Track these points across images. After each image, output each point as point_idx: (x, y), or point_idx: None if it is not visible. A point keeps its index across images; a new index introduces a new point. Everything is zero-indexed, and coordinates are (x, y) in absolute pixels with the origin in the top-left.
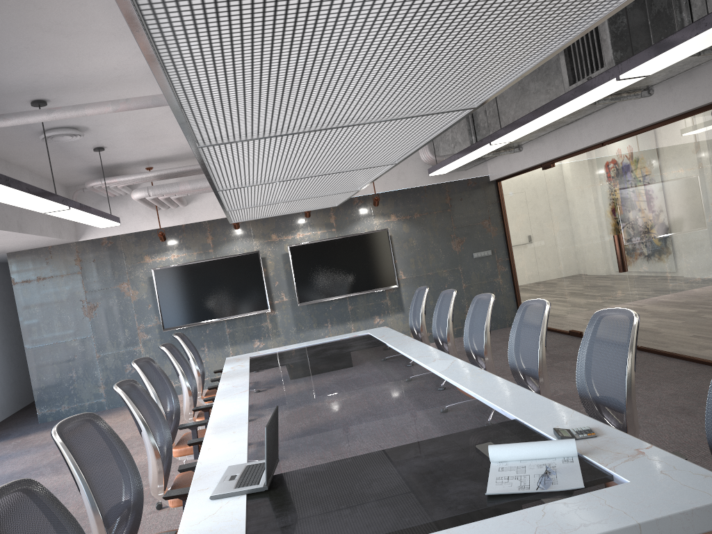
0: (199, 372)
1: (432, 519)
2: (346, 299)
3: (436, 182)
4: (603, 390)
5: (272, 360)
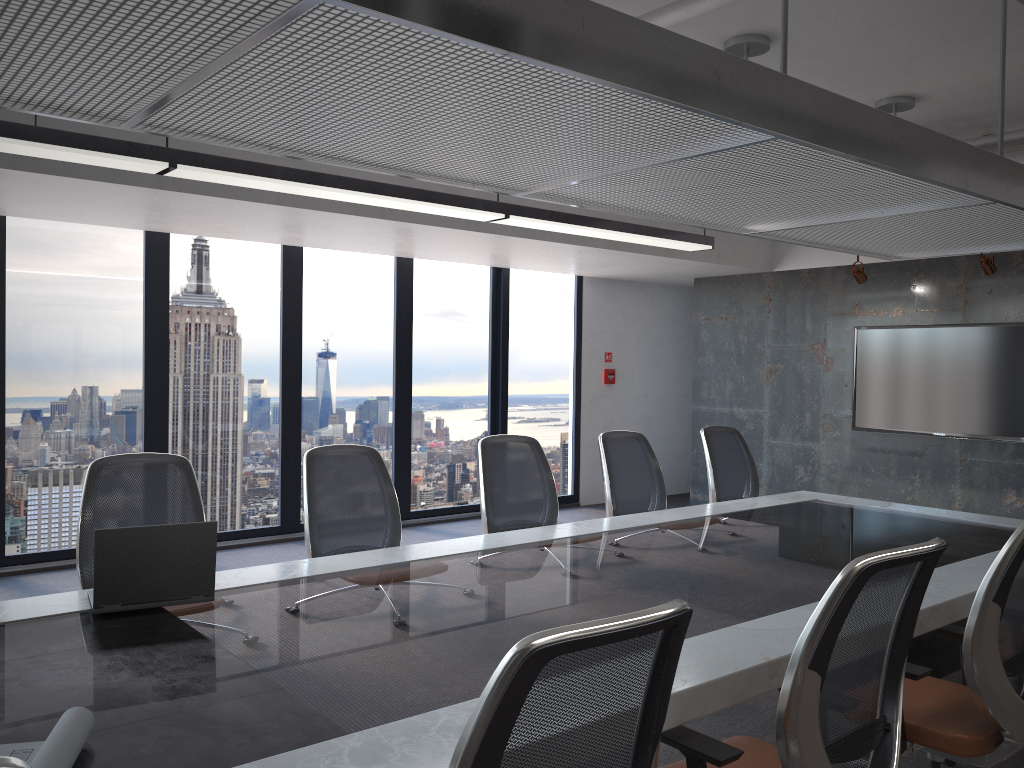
0: (714, 494)
1: None
2: None
3: None
4: None
5: (796, 513)
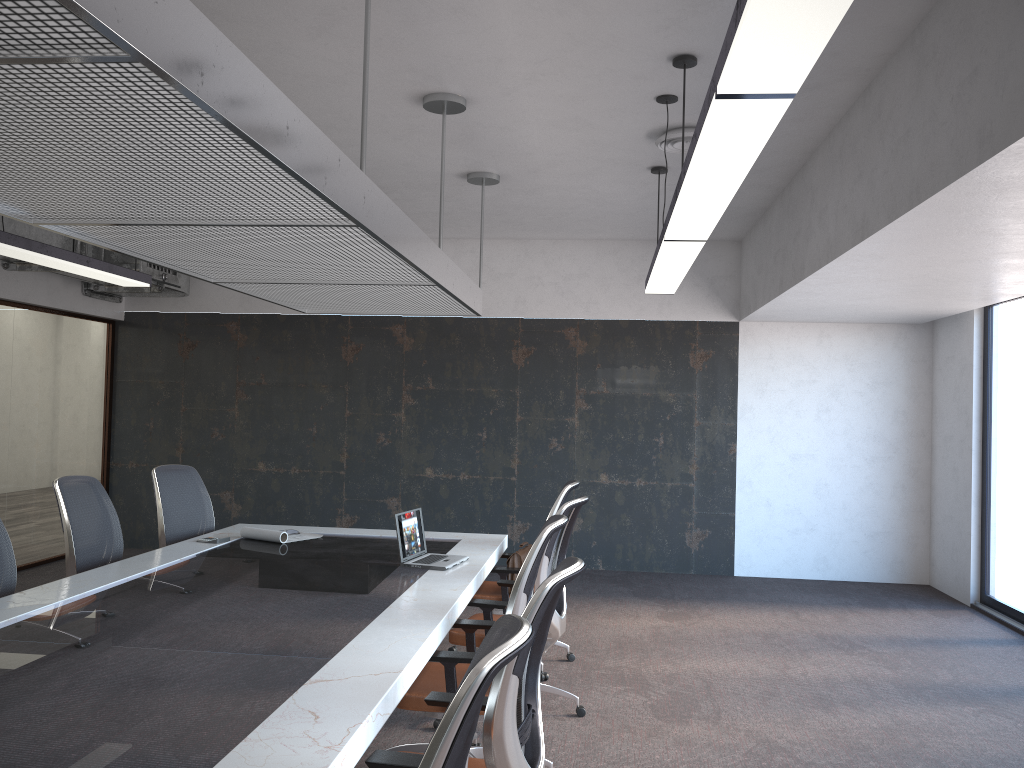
0: None
1: (360, 537)
2: None
3: None
4: (101, 548)
5: None
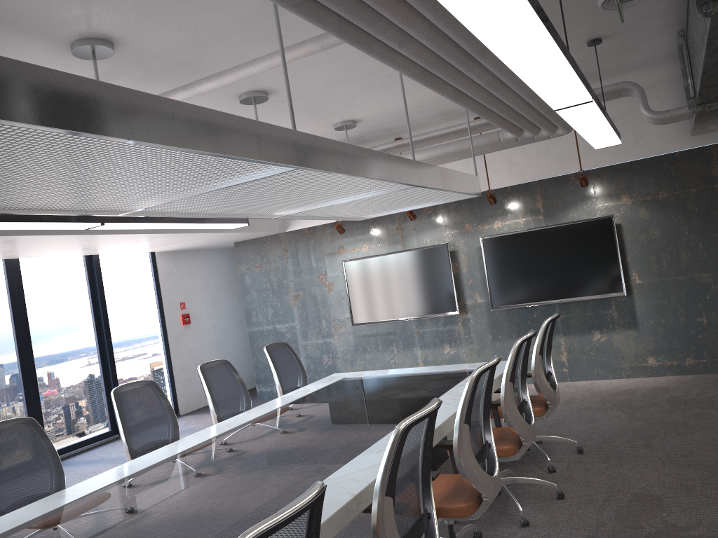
0: (280, 389)
1: None
2: (555, 305)
3: (696, 145)
4: None
5: (336, 390)
